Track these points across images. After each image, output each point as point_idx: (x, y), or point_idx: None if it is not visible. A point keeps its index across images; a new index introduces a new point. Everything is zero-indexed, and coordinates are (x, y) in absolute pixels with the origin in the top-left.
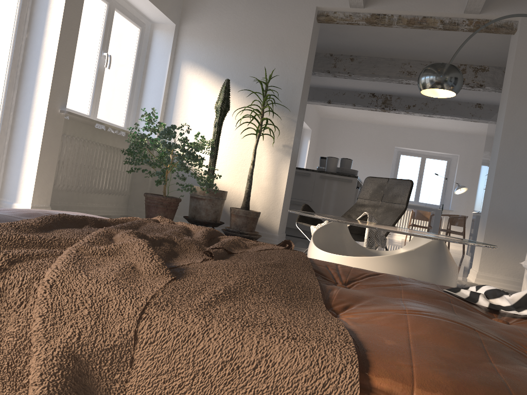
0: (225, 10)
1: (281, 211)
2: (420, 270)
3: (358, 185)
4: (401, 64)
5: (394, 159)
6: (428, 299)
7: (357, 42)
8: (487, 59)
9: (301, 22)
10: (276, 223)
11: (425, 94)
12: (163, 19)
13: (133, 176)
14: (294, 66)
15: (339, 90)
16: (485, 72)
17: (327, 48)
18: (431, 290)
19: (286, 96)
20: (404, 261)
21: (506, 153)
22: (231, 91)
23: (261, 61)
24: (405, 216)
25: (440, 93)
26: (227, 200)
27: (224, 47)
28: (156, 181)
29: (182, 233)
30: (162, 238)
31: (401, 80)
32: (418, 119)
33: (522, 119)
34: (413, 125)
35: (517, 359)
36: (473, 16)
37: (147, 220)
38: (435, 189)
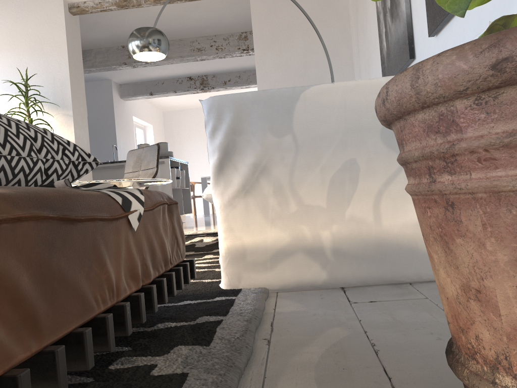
0: None
1: None
2: None
3: (179, 165)
4: (190, 42)
5: None
6: None
7: None
8: None
9: (53, 17)
10: None
11: (143, 60)
12: None
13: None
14: (56, 62)
15: (158, 81)
16: None
17: (115, 41)
18: None
19: (57, 93)
20: None
21: None
22: (0, 100)
23: (23, 63)
24: None
25: (158, 57)
26: None
27: None
28: None
29: None
30: None
31: (195, 58)
32: None
33: (270, 68)
34: None
35: None
36: None
37: None
38: None
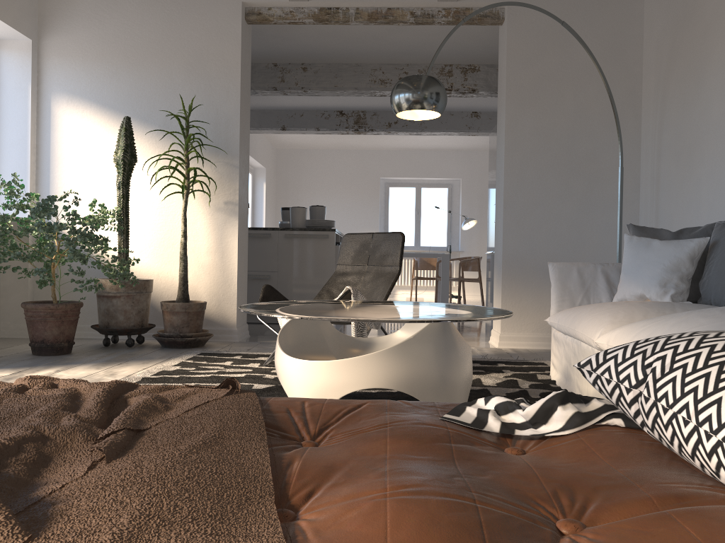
0: (108, 13)
1: (236, 294)
2: (424, 363)
3: (339, 240)
4: (371, 70)
5: (382, 194)
6: (422, 445)
7: (308, 46)
8: (476, 56)
9: (224, 25)
10: (231, 313)
11: (402, 117)
12: (11, 34)
13: (1, 276)
14: (223, 89)
15: (295, 111)
16: (476, 72)
17: (268, 56)
18: (425, 428)
19: (219, 132)
20: (402, 354)
21: (513, 178)
22: (136, 132)
23: (174, 85)
24: (407, 267)
25: (422, 114)
26: (156, 291)
27: (115, 68)
28: (38, 282)
29: (63, 407)
30: (23, 437)
31: (374, 92)
32: (404, 138)
33: (525, 133)
34: (399, 146)
35: (528, 538)
36: (450, 4)
37: (5, 394)
38: (438, 226)
